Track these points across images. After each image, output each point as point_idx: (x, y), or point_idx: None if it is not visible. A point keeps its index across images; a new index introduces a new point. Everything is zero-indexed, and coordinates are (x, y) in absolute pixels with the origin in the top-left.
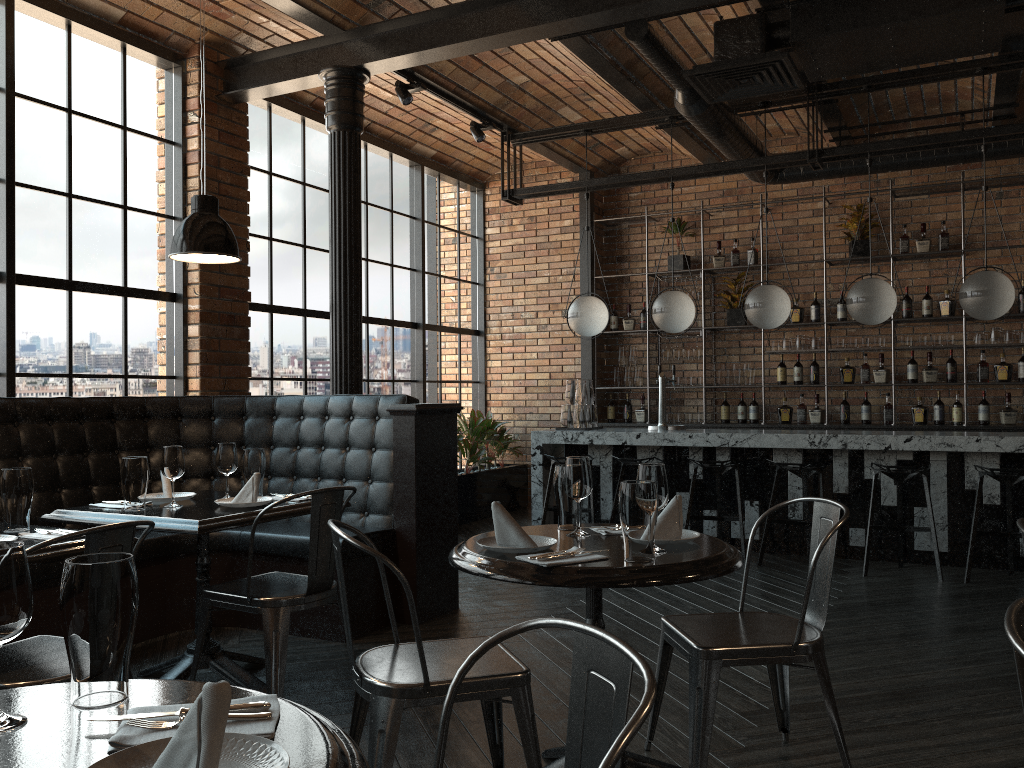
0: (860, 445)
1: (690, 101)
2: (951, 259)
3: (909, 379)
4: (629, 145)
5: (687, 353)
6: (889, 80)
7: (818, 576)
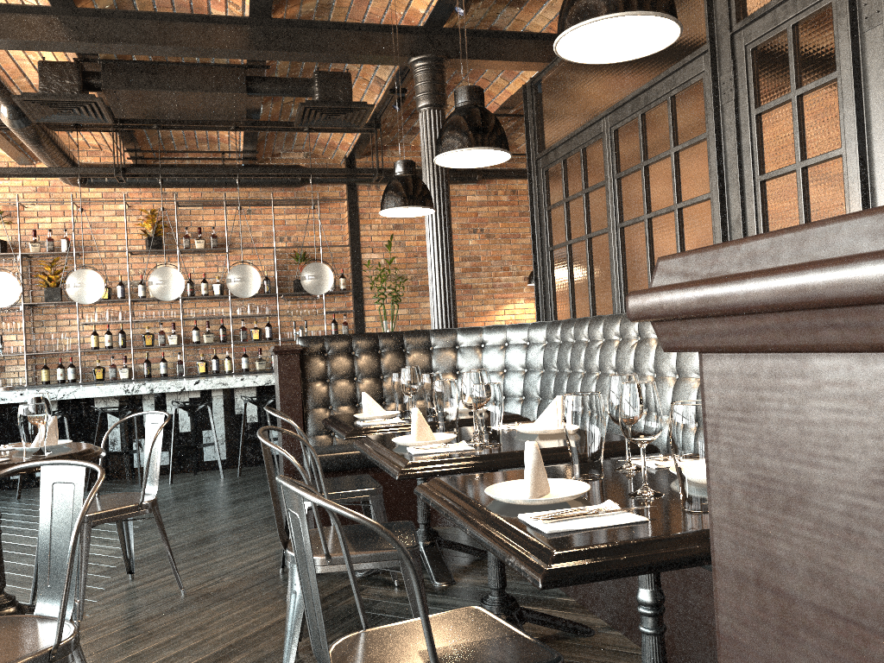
0: (163, 389)
1: (15, 116)
2: (220, 254)
3: (194, 341)
4: None
5: (8, 325)
6: (173, 124)
7: (151, 461)
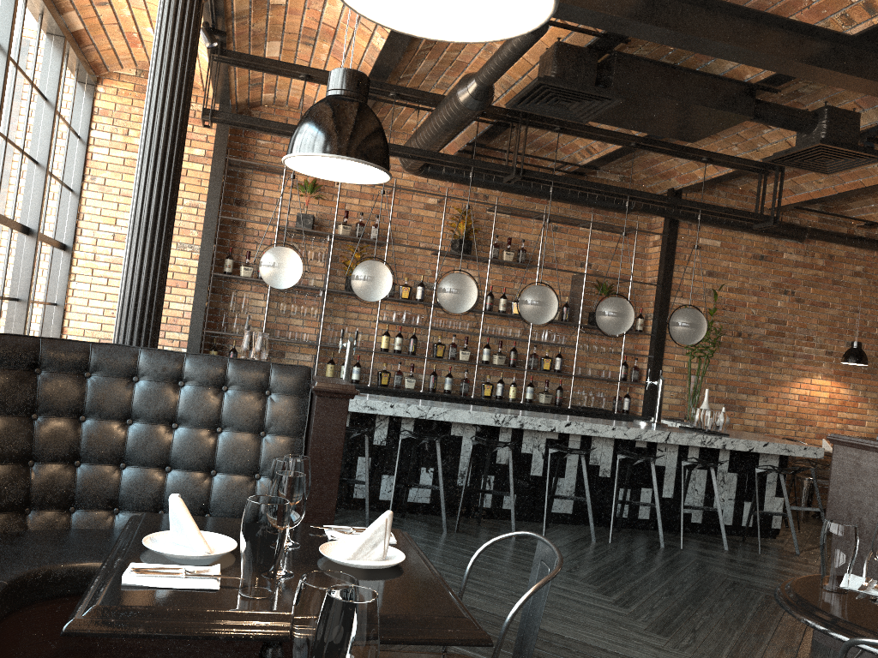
0: (533, 426)
1: (482, 97)
2: (518, 269)
3: (484, 360)
4: (279, 94)
5: (306, 310)
6: (579, 129)
7: None
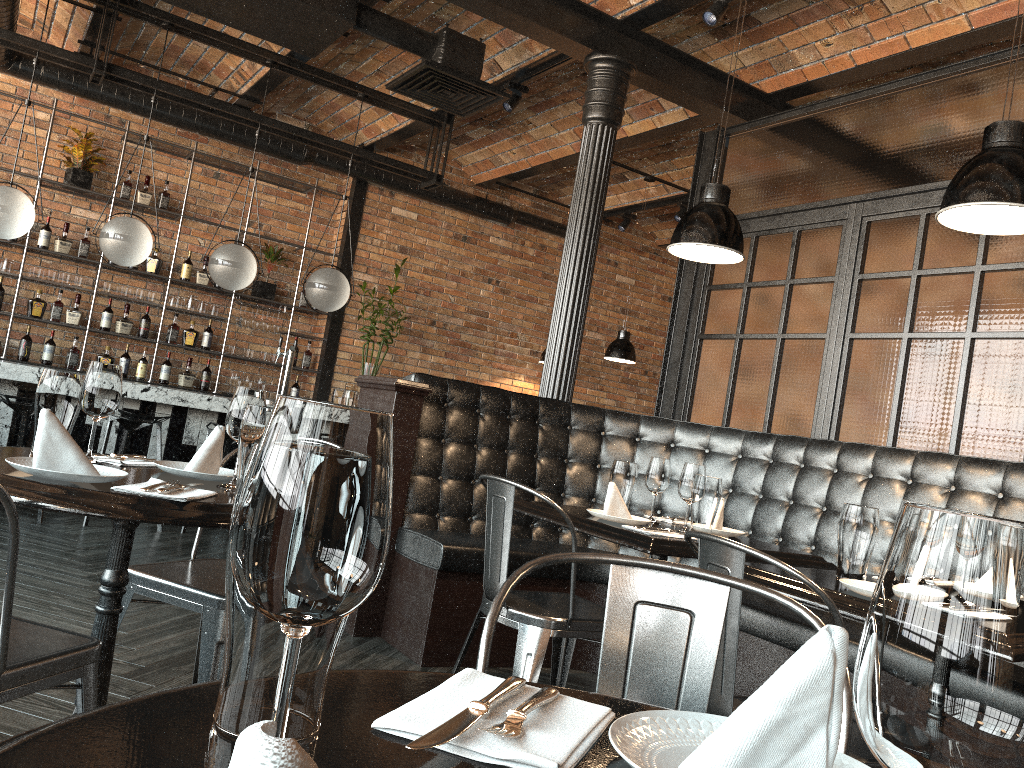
0: None
1: None
2: (163, 220)
3: (103, 327)
4: None
5: None
6: (194, 29)
7: None
